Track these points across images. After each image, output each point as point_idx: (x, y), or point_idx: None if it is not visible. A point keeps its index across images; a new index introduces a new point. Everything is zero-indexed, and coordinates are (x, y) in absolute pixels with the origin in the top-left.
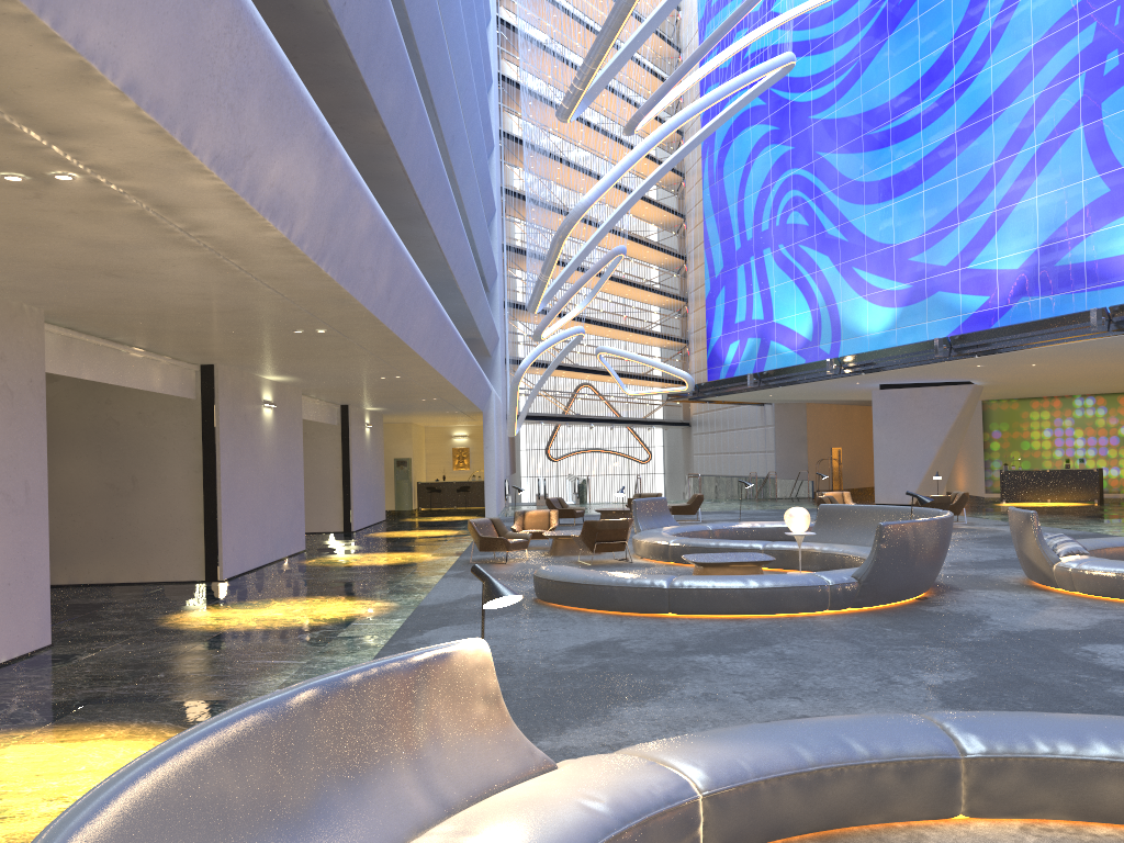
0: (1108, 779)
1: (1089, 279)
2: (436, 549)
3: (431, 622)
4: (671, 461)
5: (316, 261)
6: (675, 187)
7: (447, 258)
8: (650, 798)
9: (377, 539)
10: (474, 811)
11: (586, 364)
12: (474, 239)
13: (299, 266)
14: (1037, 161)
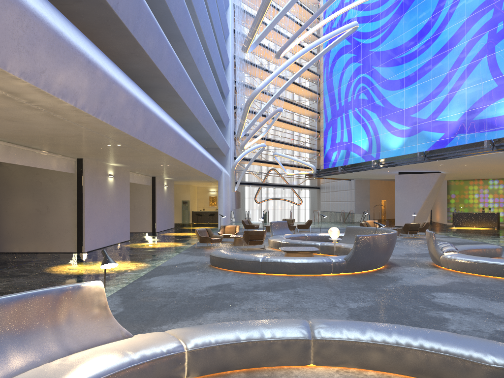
0: (372, 351)
1: (487, 126)
2: (185, 241)
3: (158, 273)
4: (312, 204)
5: (95, 116)
6: (316, 81)
7: (193, 113)
8: (159, 351)
9: (164, 236)
10: (78, 353)
11: (271, 160)
12: (215, 104)
13: (88, 118)
14: (466, 72)
